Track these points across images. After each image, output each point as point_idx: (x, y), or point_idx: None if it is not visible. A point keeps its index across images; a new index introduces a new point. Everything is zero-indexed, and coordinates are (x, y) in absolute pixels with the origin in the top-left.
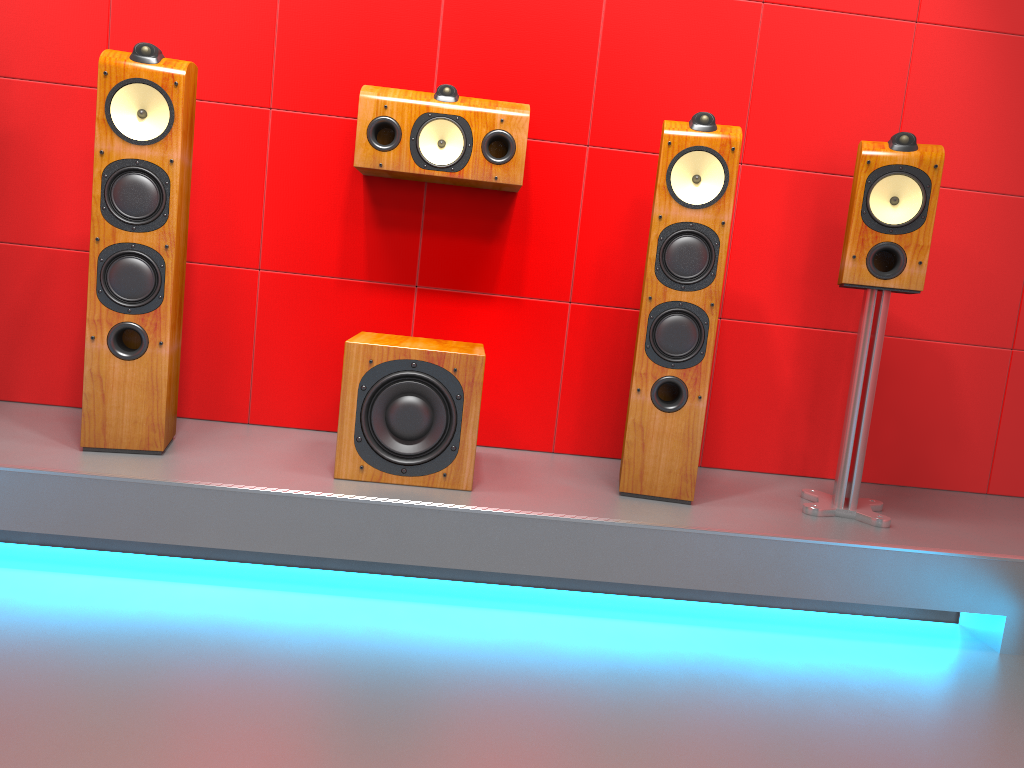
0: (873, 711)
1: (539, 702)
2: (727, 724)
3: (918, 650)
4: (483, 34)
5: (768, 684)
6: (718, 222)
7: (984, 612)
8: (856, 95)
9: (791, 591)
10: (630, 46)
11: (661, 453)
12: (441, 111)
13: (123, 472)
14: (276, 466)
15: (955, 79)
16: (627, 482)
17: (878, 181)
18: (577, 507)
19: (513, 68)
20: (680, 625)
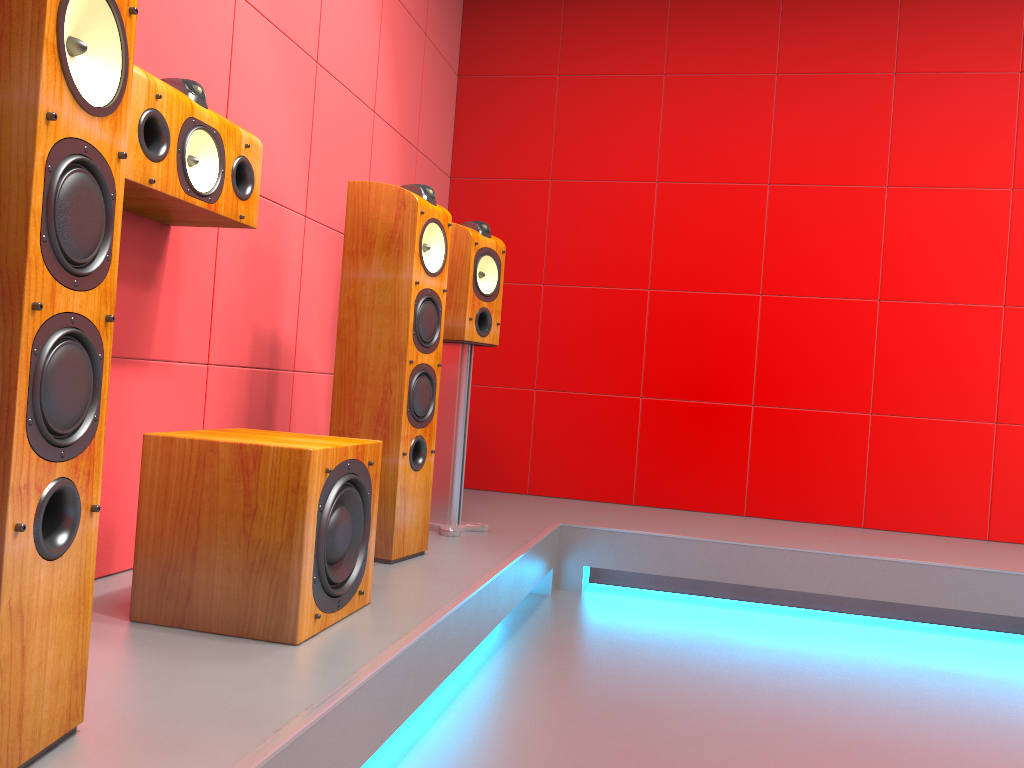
0: (643, 645)
1: (652, 734)
2: (673, 685)
3: (546, 609)
4: (145, 7)
5: (606, 659)
6: (441, 289)
7: (550, 569)
8: (353, 166)
9: (521, 595)
10: (250, 73)
11: (414, 511)
12: (203, 119)
13: (209, 763)
14: (208, 666)
15: (386, 165)
16: (396, 548)
17: (480, 259)
18: (435, 582)
19: (170, 64)
20: (495, 657)
